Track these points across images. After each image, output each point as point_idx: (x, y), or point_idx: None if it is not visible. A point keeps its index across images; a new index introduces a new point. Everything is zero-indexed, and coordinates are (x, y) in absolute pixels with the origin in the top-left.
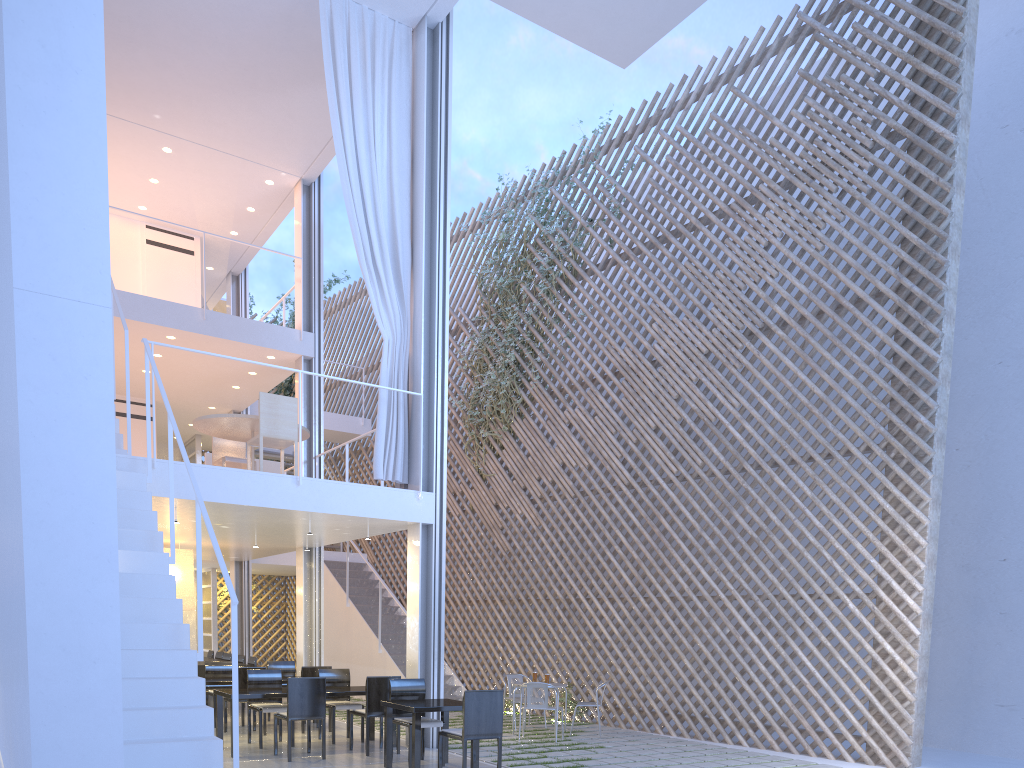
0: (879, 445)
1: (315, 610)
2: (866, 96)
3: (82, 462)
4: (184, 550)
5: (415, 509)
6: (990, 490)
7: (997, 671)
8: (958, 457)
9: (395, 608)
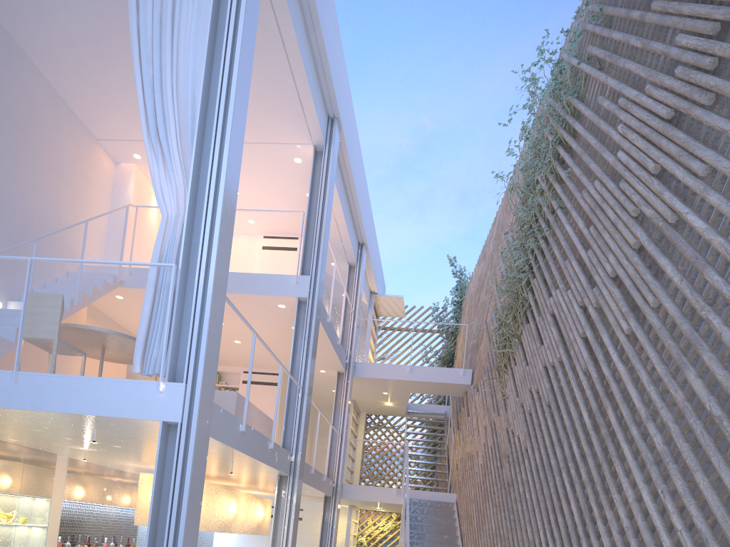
0: None
1: (283, 538)
2: None
3: None
4: None
5: (155, 404)
6: None
7: None
8: None
9: (453, 546)
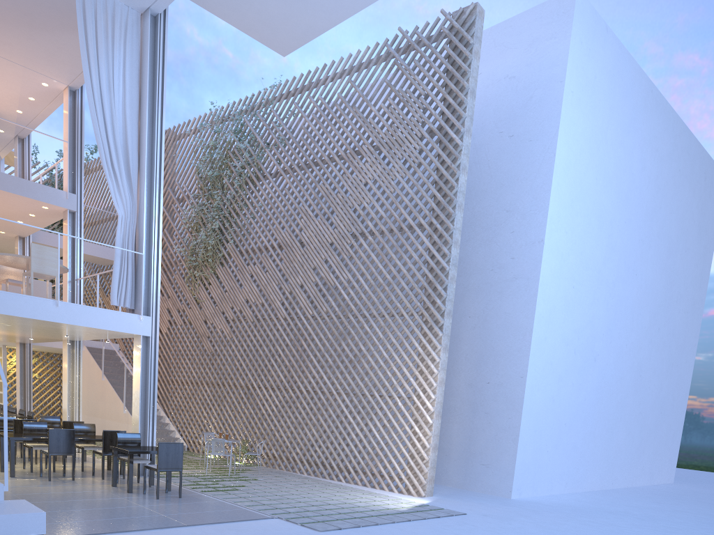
0: (418, 313)
1: (76, 383)
2: (419, 106)
3: None
4: None
5: (138, 326)
6: (484, 342)
7: (482, 445)
8: (470, 321)
9: None
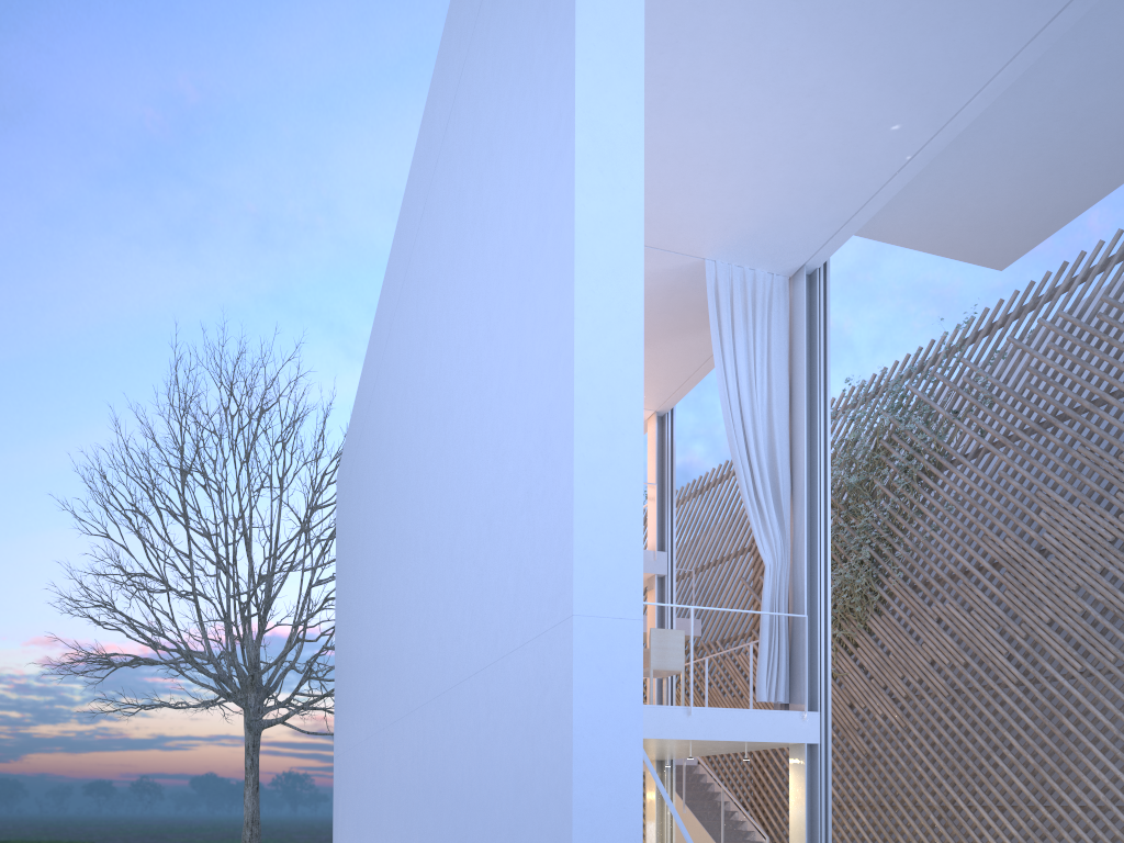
0: None
1: (666, 823)
2: None
3: (617, 754)
4: None
5: (800, 730)
6: None
7: None
8: None
9: (732, 813)
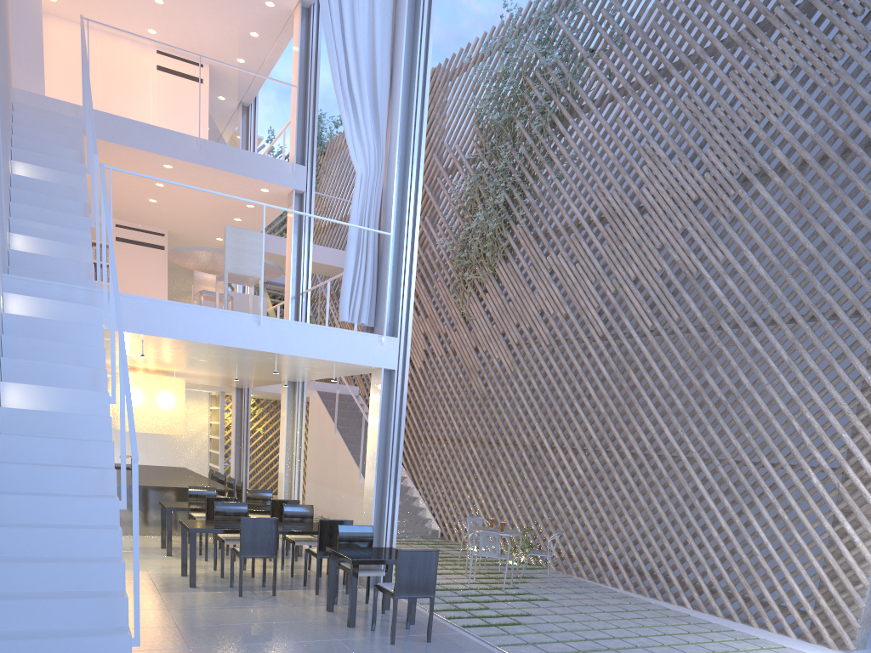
0: (869, 310)
1: (296, 442)
2: None
3: None
4: (176, 378)
5: (378, 354)
6: None
7: None
8: None
9: None
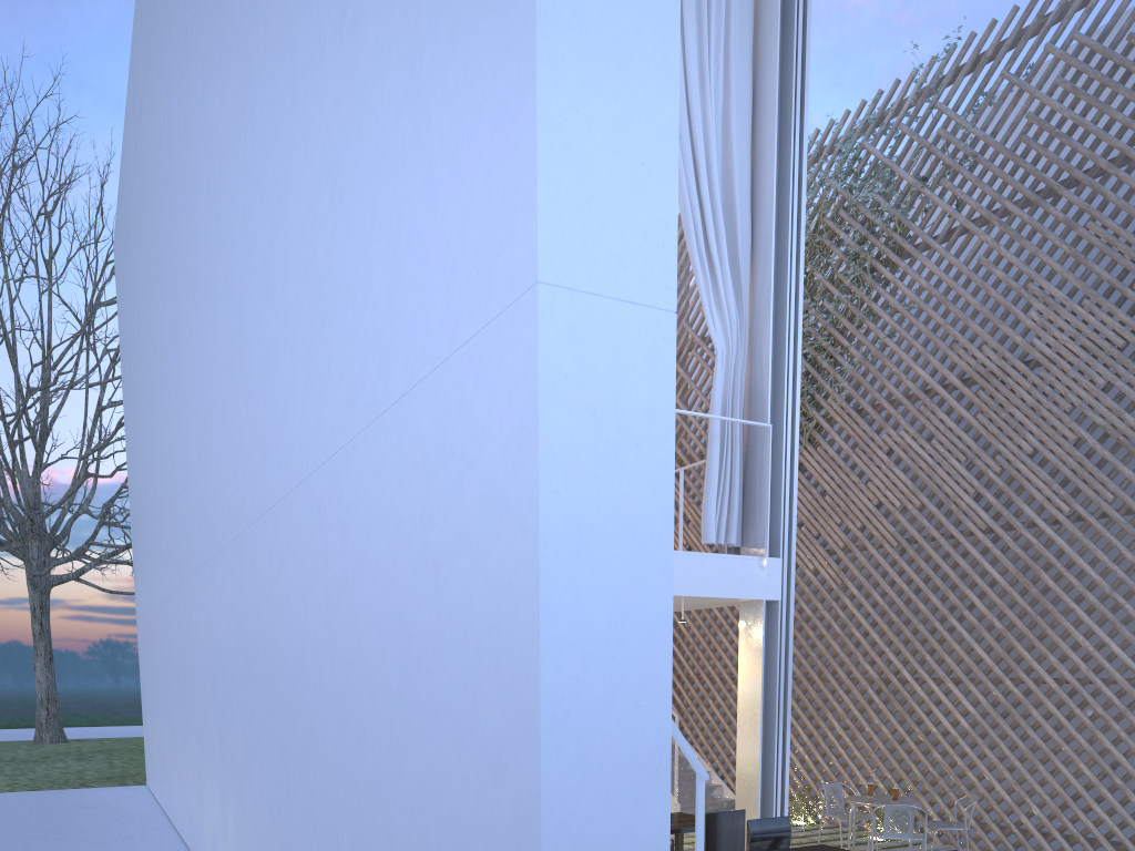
0: None
1: None
2: None
3: (626, 599)
4: None
5: (758, 582)
6: None
7: None
8: None
9: None
